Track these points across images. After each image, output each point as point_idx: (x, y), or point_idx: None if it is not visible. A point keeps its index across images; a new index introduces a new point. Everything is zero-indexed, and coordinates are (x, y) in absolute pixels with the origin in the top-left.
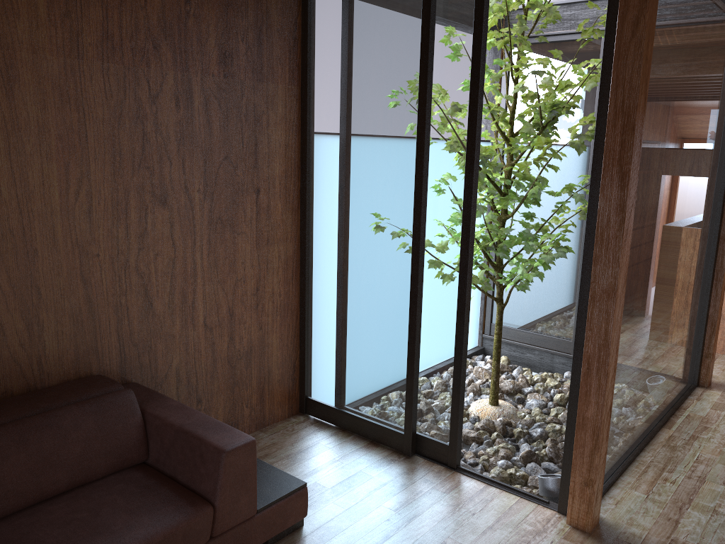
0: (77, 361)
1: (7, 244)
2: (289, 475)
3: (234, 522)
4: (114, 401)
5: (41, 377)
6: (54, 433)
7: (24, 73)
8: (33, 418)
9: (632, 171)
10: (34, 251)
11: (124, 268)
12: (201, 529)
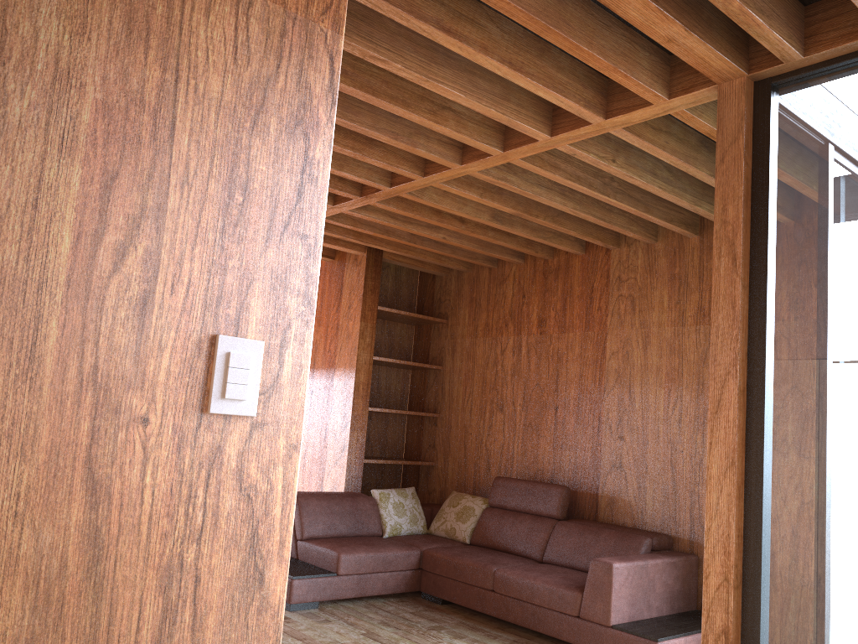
0: (662, 521)
1: (634, 434)
2: (666, 635)
3: (591, 617)
4: (631, 538)
5: (641, 522)
6: (594, 537)
7: (653, 339)
8: (594, 526)
9: (716, 336)
10: (646, 441)
11: (698, 464)
12: (569, 601)
